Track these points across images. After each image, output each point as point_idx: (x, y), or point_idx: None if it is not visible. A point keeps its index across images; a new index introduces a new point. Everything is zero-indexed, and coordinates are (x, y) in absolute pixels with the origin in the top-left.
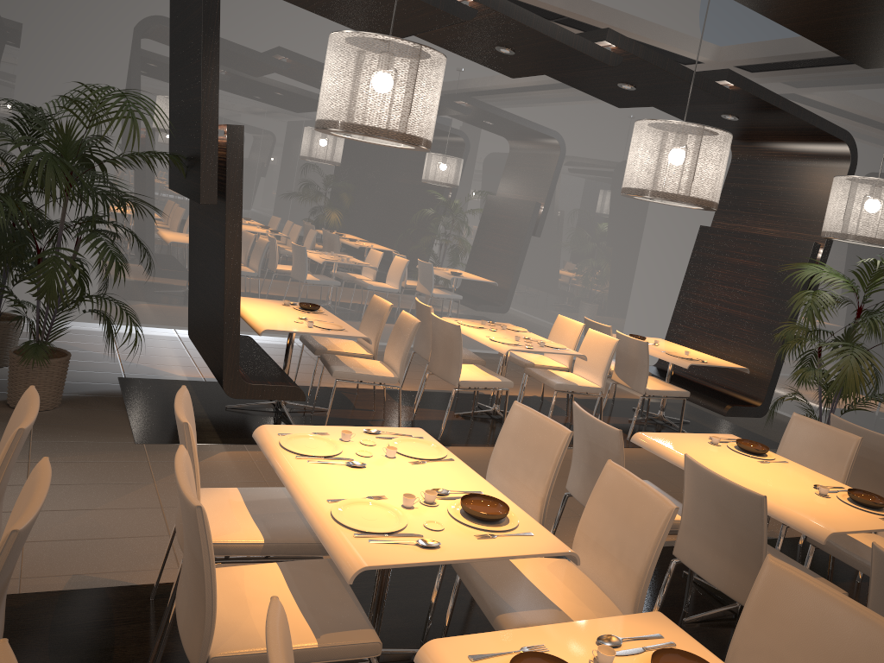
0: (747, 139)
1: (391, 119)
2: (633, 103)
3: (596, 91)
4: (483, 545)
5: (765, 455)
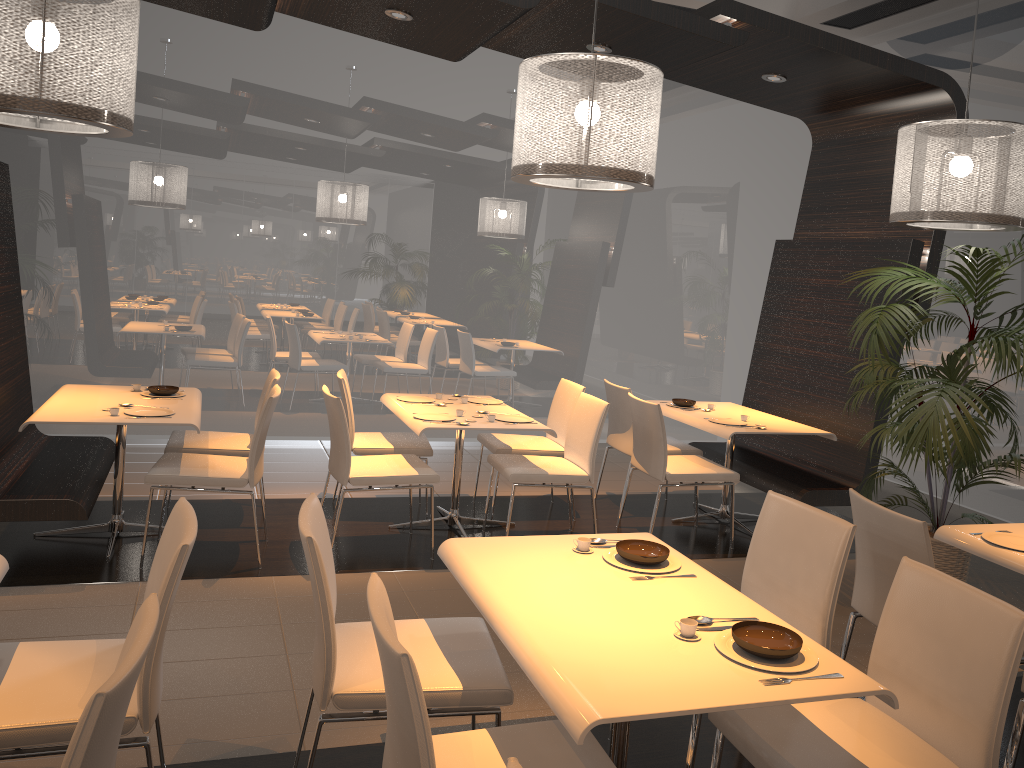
0: (822, 111)
1: (8, 78)
2: None
3: None
4: None
5: (664, 565)
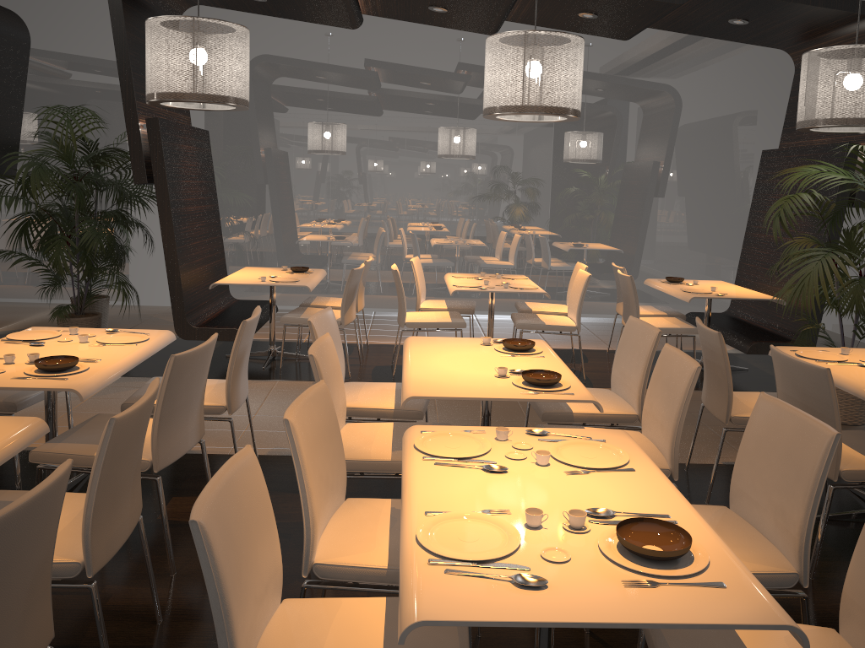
0: (795, 42)
1: (177, 83)
2: (622, 31)
3: (582, 29)
4: (5, 381)
5: (529, 352)
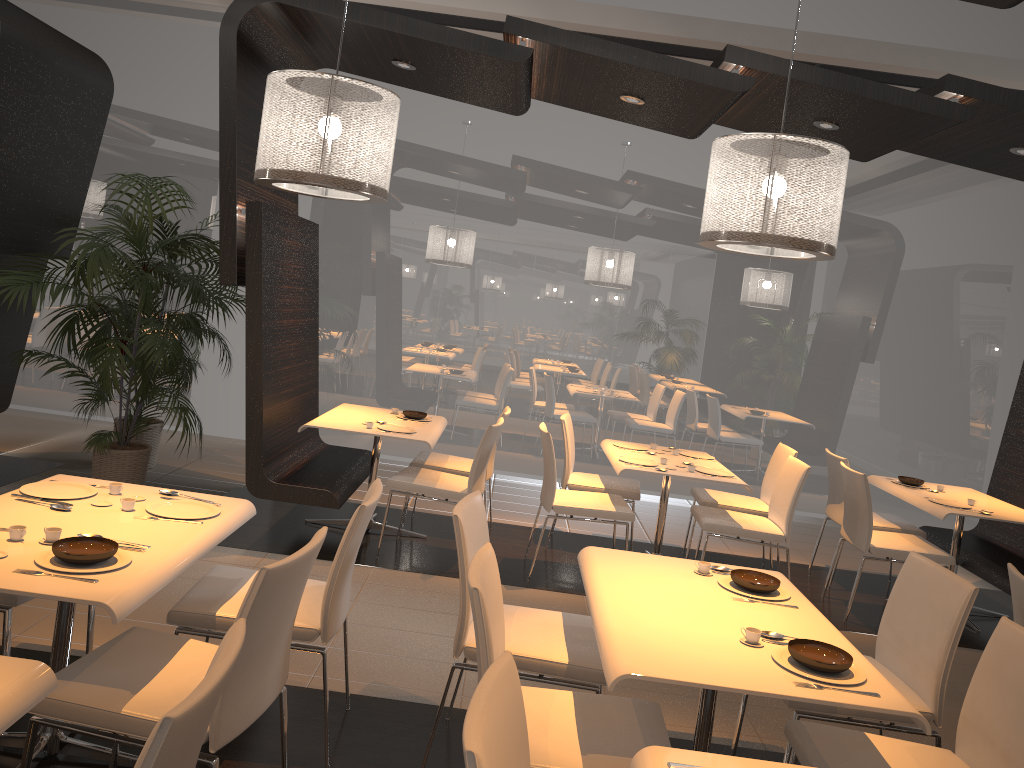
0: None
1: (299, 159)
2: (865, 150)
3: None
4: (3, 576)
5: (772, 595)
